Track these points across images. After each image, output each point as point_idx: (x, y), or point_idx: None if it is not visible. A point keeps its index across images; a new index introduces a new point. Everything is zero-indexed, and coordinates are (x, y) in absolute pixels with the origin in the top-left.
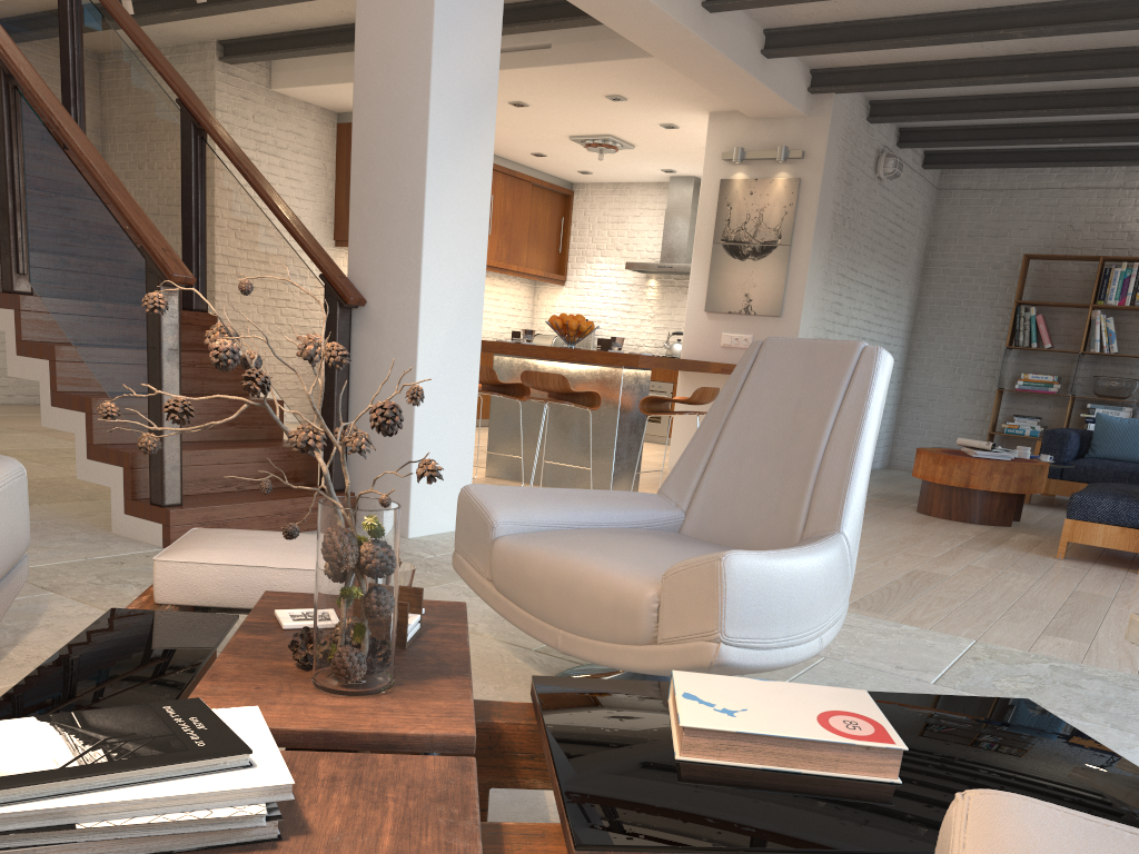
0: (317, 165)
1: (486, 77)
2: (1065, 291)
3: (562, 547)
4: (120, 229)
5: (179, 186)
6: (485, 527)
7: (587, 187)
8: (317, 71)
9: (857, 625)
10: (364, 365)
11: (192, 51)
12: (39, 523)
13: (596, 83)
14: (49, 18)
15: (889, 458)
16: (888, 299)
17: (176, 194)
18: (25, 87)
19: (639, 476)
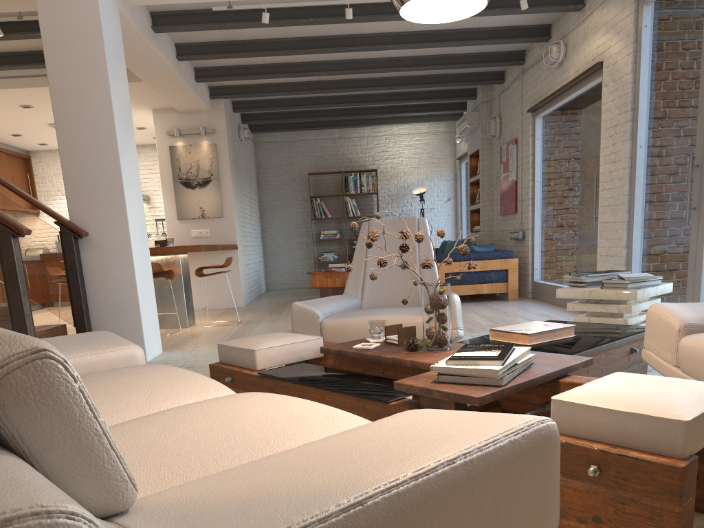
0: None
1: (127, 104)
2: (328, 189)
3: (359, 316)
4: None
5: None
6: (314, 318)
7: (40, 153)
8: None
9: None
10: (93, 270)
11: None
12: None
13: None
14: None
15: (266, 285)
16: (252, 202)
17: None
18: None
19: (194, 313)
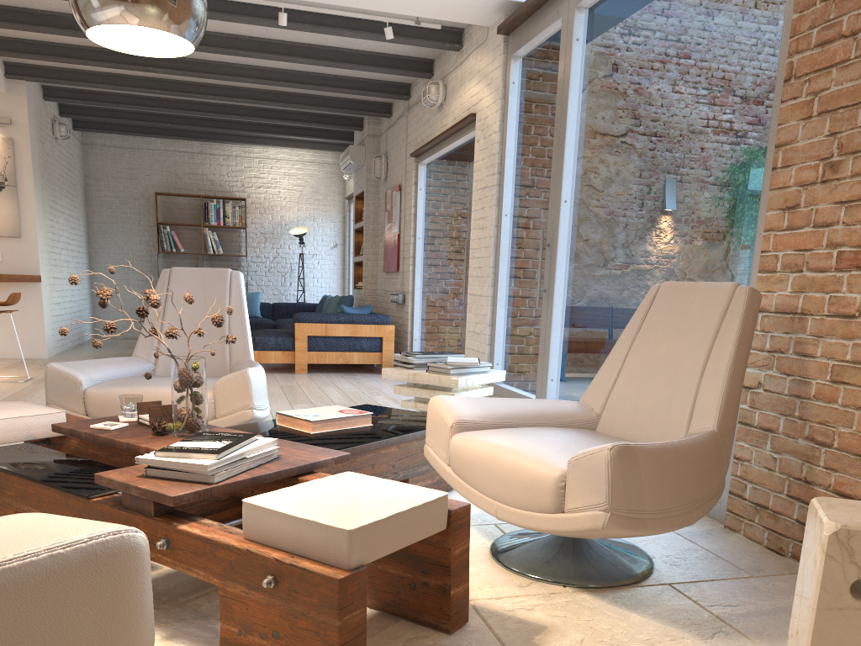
0: None
1: None
2: (183, 216)
3: (135, 386)
4: None
5: None
6: (75, 385)
7: None
8: None
9: None
10: None
11: None
12: None
13: None
14: None
15: (94, 331)
16: (74, 221)
17: None
18: None
19: None
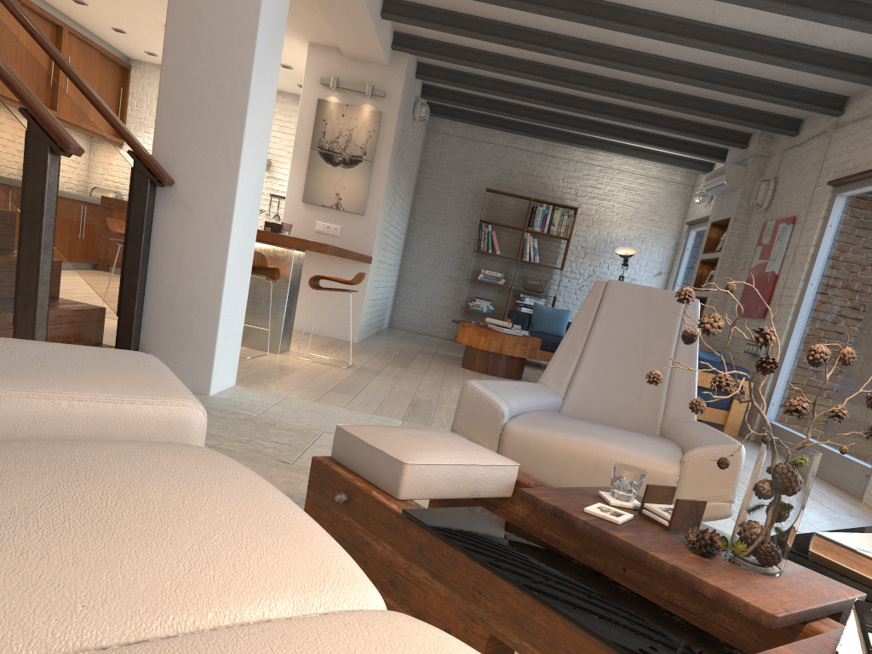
0: None
1: (284, 5)
2: (506, 217)
3: (570, 433)
4: None
5: None
6: (495, 415)
7: (145, 65)
8: None
9: None
10: (167, 239)
11: None
12: None
13: None
14: None
15: (390, 320)
16: (404, 206)
17: None
18: None
19: (291, 335)
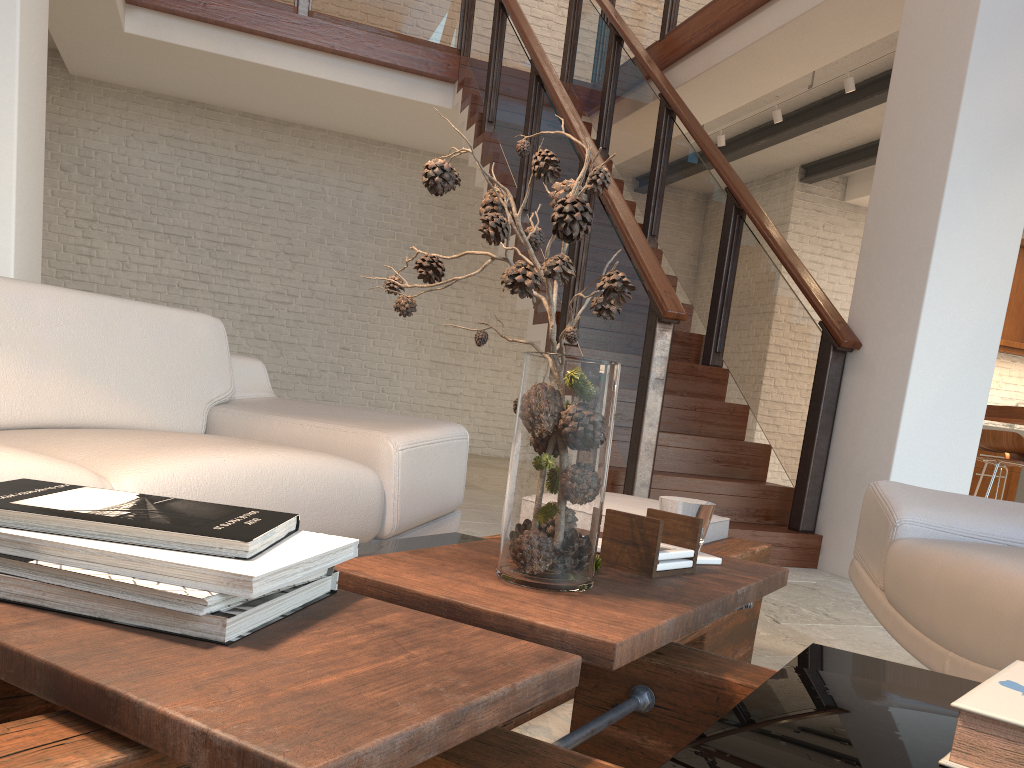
0: None
1: None
2: None
3: (972, 550)
4: (638, 280)
5: (716, 261)
6: (886, 526)
7: None
8: None
9: None
10: (850, 407)
11: (778, 178)
12: None
13: None
14: (648, 148)
15: None
16: None
17: (712, 268)
18: None
19: None
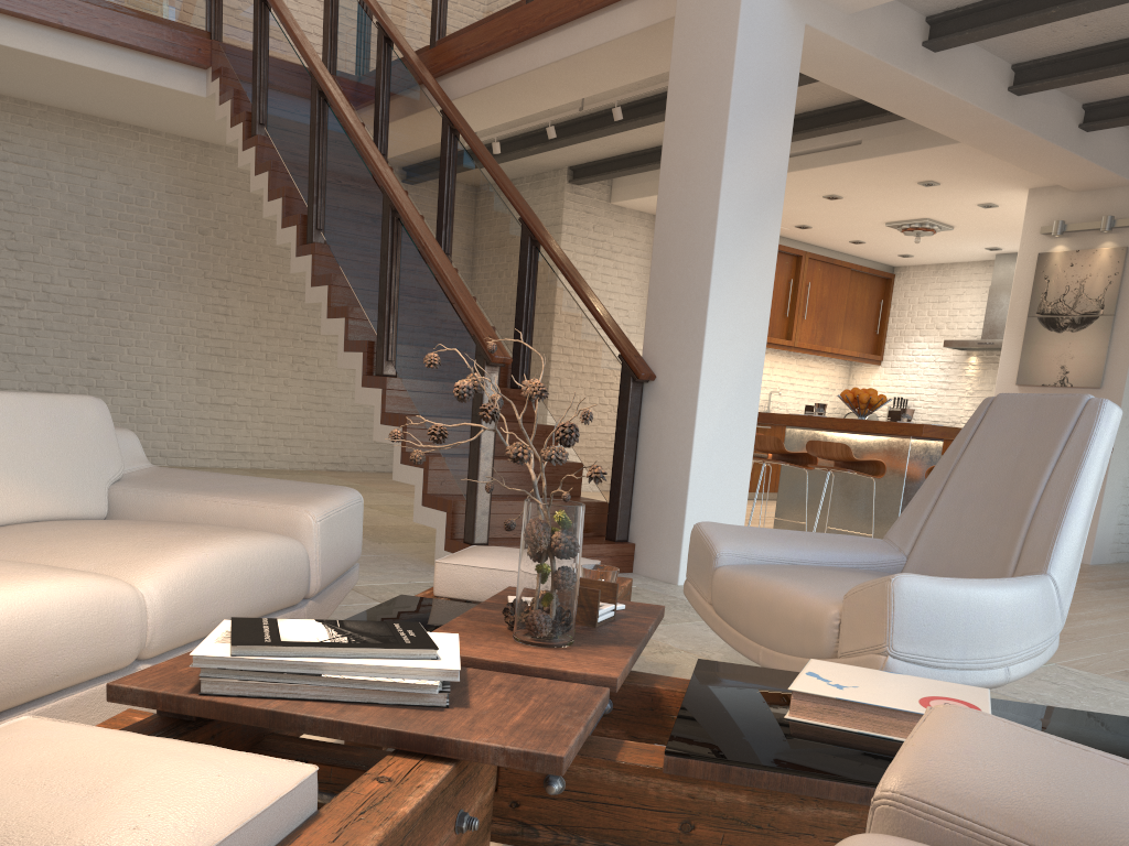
0: (646, 264)
1: (774, 177)
2: None
3: (770, 574)
4: (460, 322)
5: (516, 287)
6: (709, 557)
7: (909, 269)
8: (650, 184)
9: (1115, 689)
10: (650, 431)
11: (548, 177)
12: (382, 556)
13: (907, 172)
14: (433, 163)
15: None
16: None
17: (513, 294)
18: (404, 218)
19: None
